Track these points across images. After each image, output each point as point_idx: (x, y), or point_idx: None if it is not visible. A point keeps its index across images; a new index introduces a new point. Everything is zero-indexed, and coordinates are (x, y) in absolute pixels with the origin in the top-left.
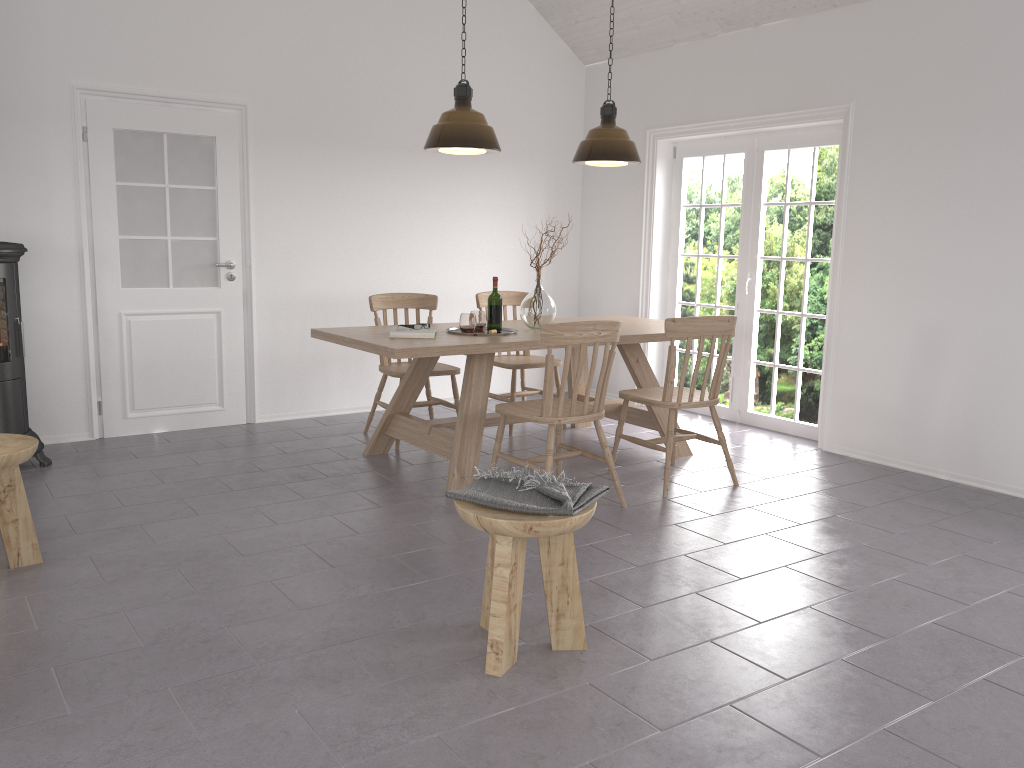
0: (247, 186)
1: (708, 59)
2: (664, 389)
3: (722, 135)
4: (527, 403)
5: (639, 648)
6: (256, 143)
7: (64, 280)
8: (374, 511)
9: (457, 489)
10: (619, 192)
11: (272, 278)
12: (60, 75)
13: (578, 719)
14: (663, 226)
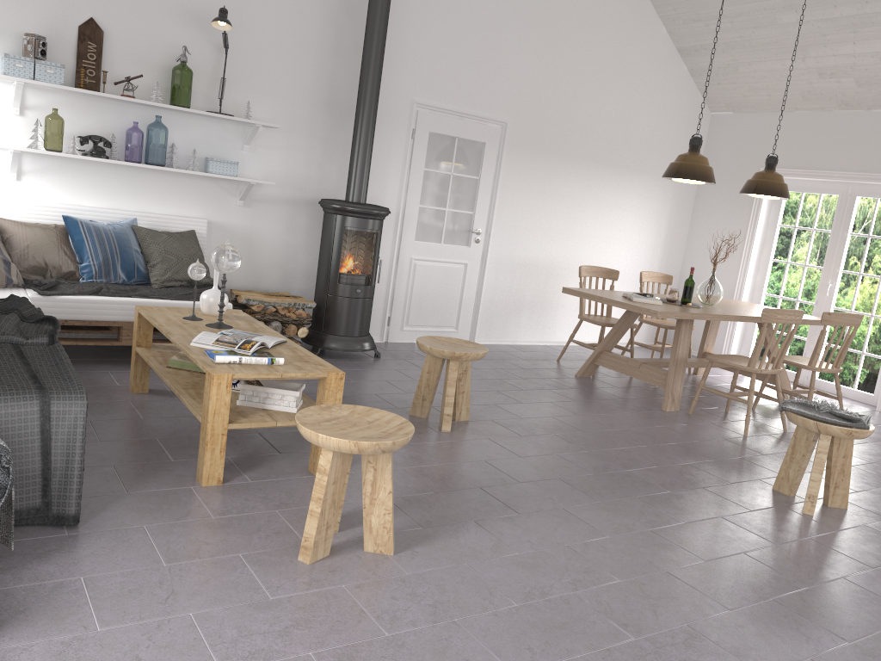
0: (497, 178)
1: (822, 126)
2: (811, 358)
3: (822, 180)
4: (724, 356)
5: (876, 512)
6: (507, 149)
7: (385, 231)
8: (629, 414)
9: (670, 407)
10: (728, 208)
11: (500, 244)
12: (407, 93)
13: (877, 541)
14: (760, 237)
